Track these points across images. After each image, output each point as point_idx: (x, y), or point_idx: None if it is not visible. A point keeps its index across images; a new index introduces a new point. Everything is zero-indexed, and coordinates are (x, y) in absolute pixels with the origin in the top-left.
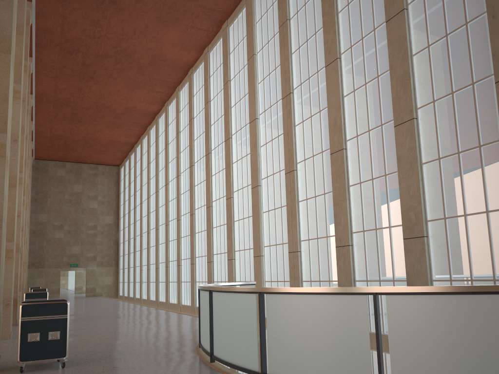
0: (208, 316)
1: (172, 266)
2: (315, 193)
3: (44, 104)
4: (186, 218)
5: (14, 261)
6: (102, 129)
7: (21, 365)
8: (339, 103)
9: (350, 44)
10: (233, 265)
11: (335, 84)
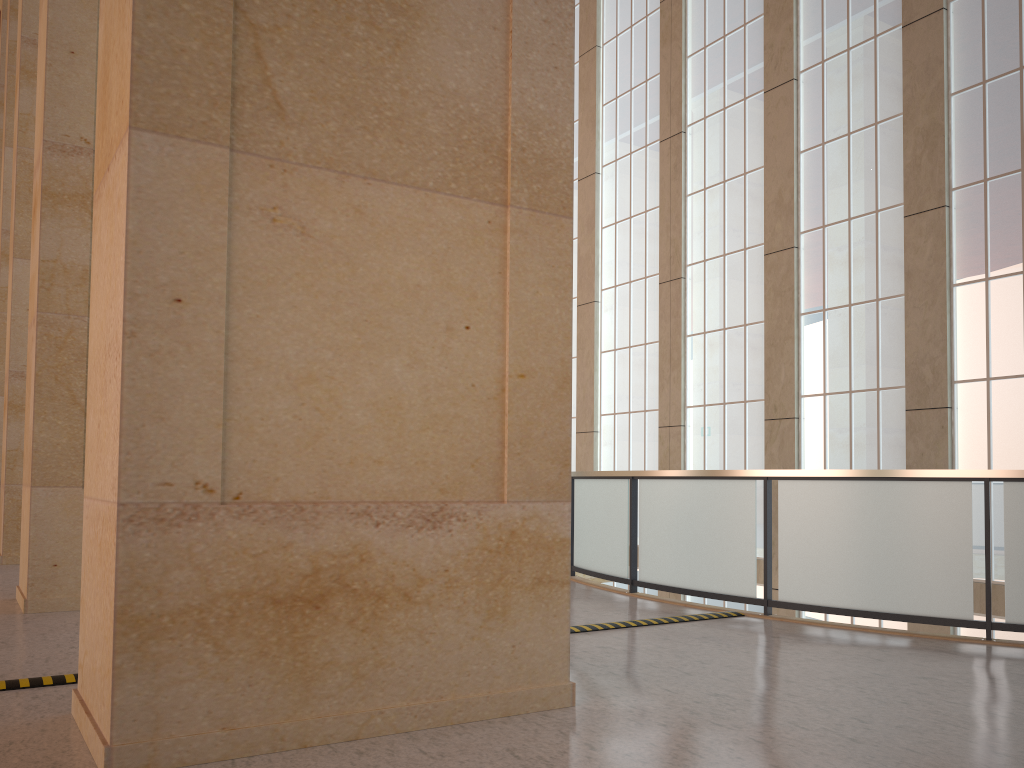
0: (623, 519)
1: None
2: (724, 323)
3: None
4: None
5: None
6: None
7: None
8: (791, 164)
9: (820, 56)
10: None
11: (785, 126)
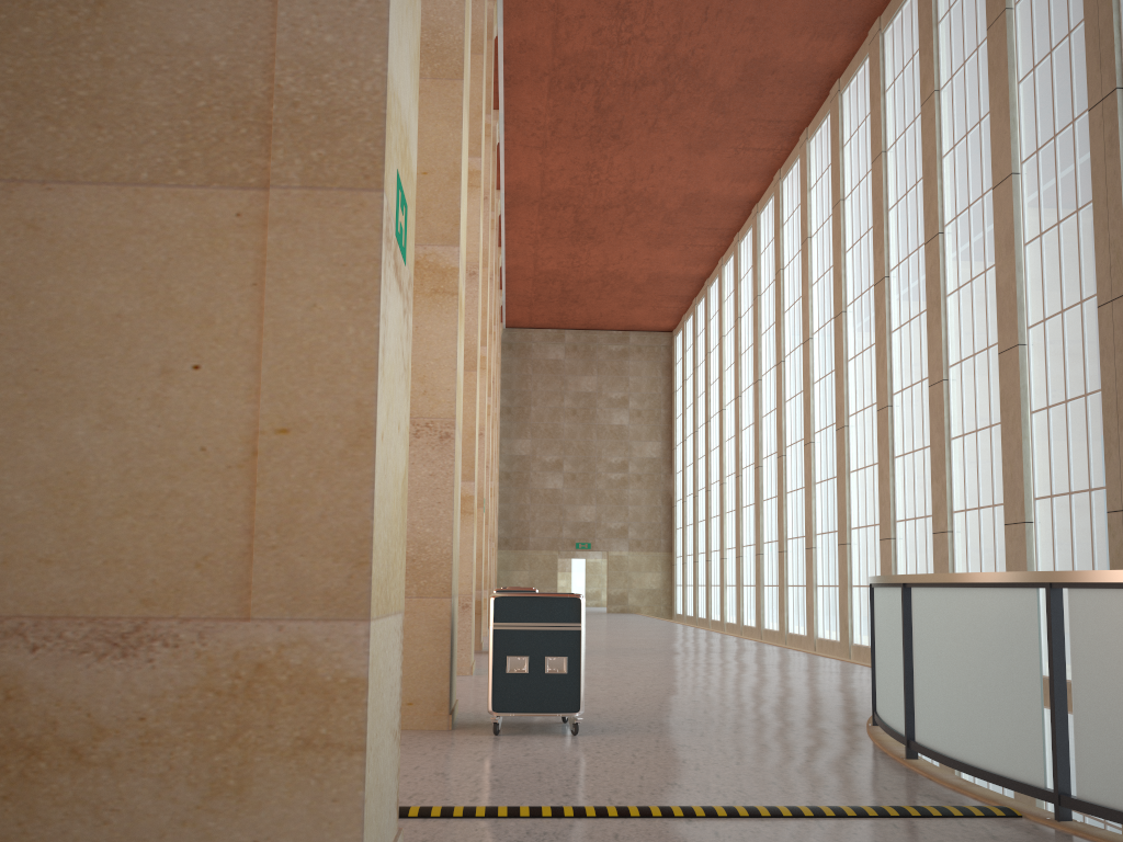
0: (900, 647)
1: (793, 550)
2: None
3: (521, 208)
4: (826, 438)
5: (475, 521)
6: (636, 250)
7: (495, 720)
8: None
9: None
10: (947, 547)
11: None
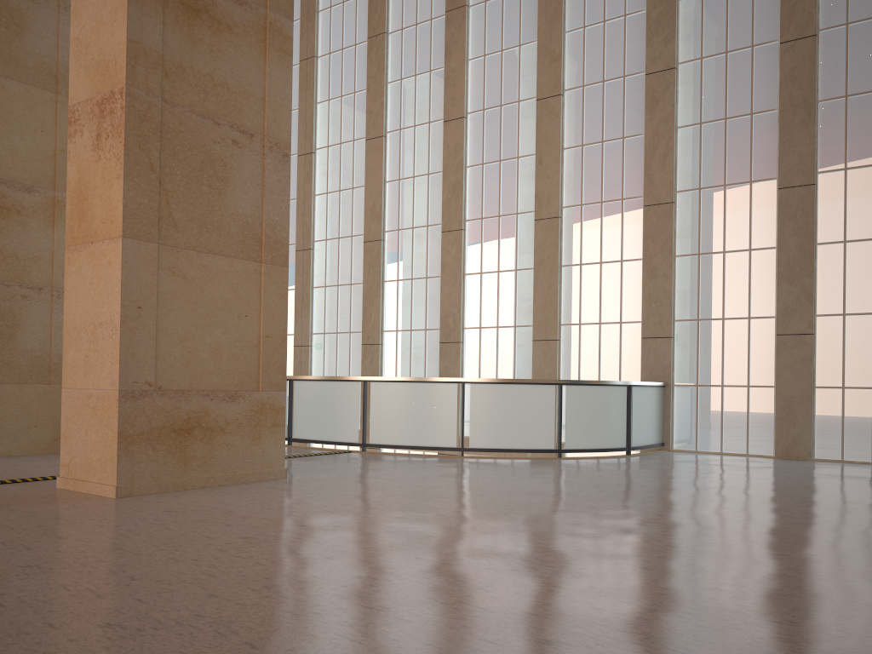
0: None
1: None
2: (338, 281)
3: None
4: None
5: None
6: None
7: None
8: (381, 189)
9: (399, 125)
10: None
11: (378, 164)
